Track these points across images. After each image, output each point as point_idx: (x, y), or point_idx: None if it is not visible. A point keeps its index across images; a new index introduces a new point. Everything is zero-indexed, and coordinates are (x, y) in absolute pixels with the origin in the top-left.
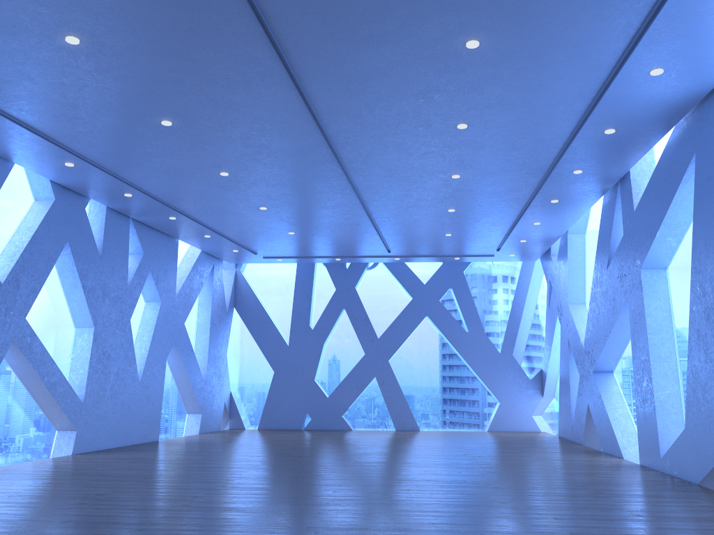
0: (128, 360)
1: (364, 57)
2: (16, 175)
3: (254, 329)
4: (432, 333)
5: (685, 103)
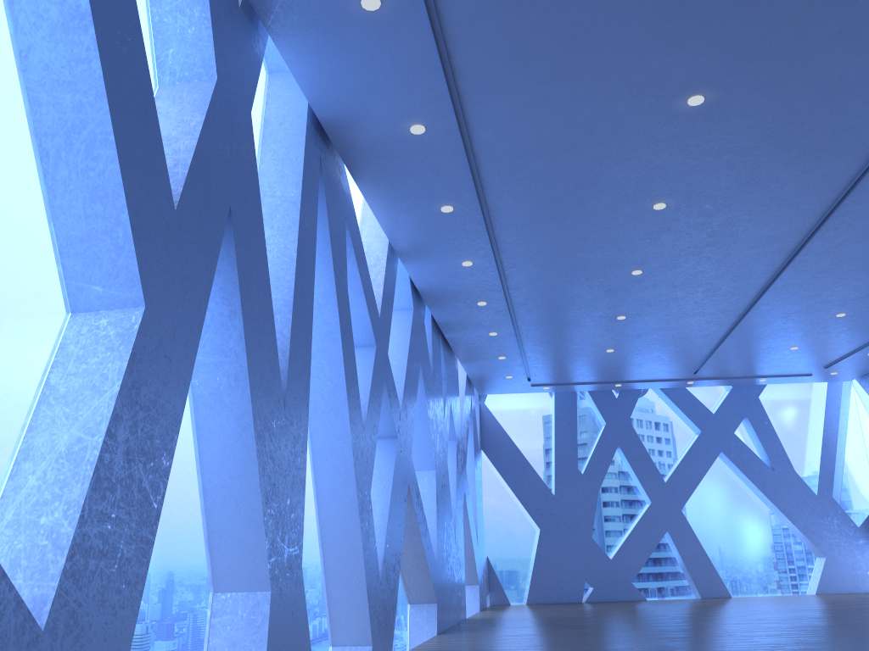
0: (449, 512)
1: None
2: None
3: (510, 476)
4: (726, 473)
5: None
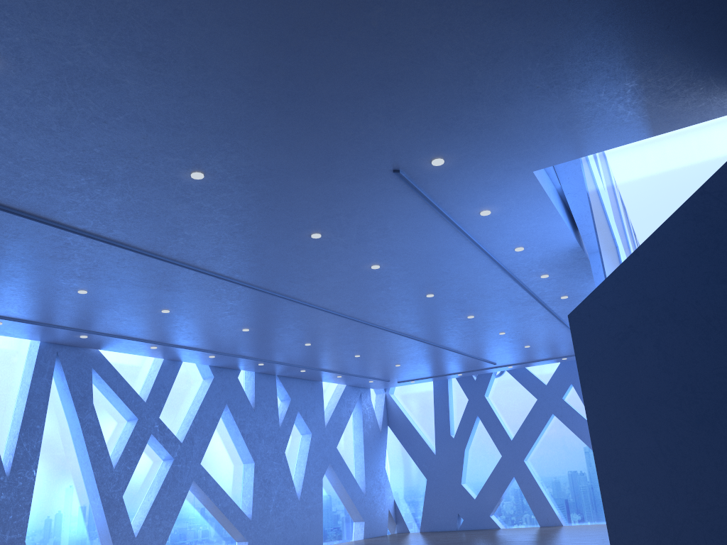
0: (286, 483)
1: (320, 284)
2: (188, 365)
3: (406, 443)
4: (563, 429)
5: (573, 254)
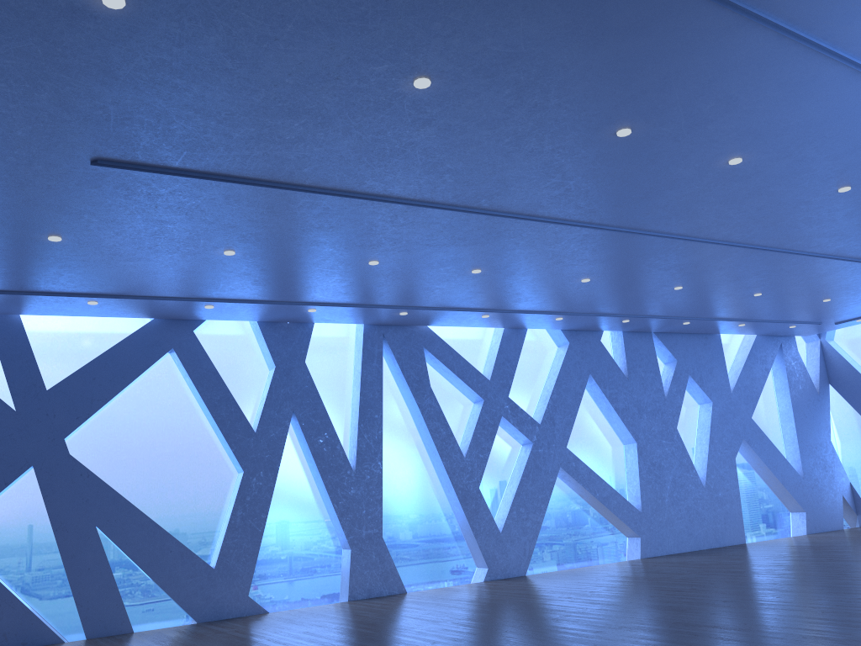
0: (684, 466)
1: (661, 202)
2: (536, 332)
3: (860, 406)
4: None
5: None
